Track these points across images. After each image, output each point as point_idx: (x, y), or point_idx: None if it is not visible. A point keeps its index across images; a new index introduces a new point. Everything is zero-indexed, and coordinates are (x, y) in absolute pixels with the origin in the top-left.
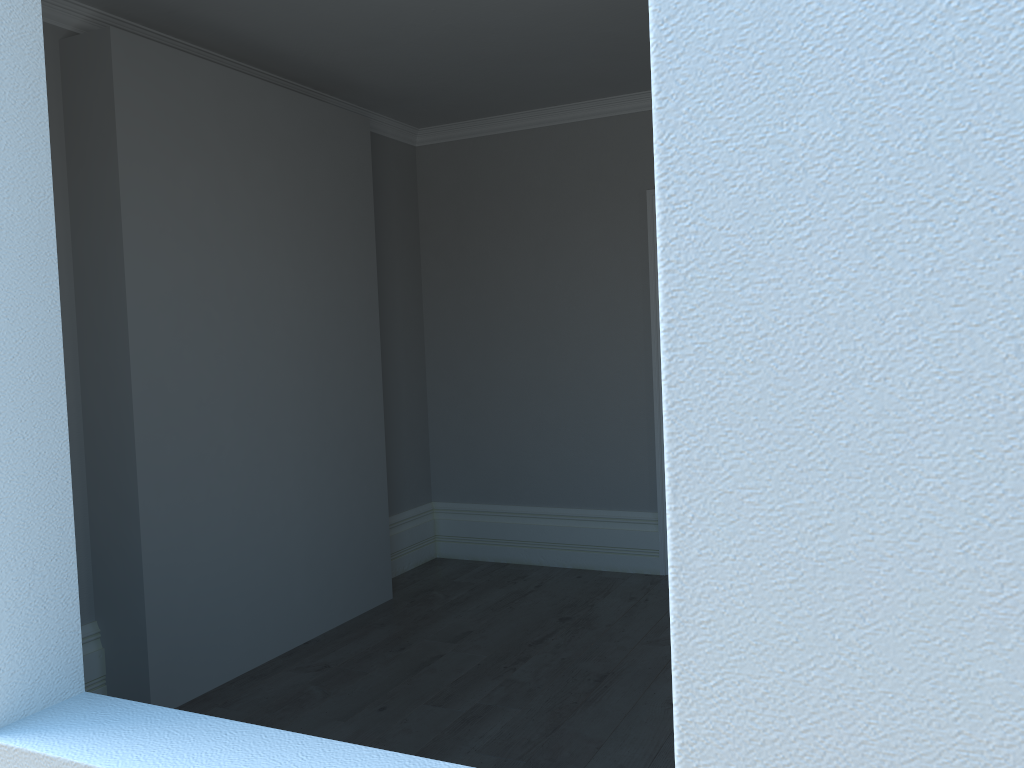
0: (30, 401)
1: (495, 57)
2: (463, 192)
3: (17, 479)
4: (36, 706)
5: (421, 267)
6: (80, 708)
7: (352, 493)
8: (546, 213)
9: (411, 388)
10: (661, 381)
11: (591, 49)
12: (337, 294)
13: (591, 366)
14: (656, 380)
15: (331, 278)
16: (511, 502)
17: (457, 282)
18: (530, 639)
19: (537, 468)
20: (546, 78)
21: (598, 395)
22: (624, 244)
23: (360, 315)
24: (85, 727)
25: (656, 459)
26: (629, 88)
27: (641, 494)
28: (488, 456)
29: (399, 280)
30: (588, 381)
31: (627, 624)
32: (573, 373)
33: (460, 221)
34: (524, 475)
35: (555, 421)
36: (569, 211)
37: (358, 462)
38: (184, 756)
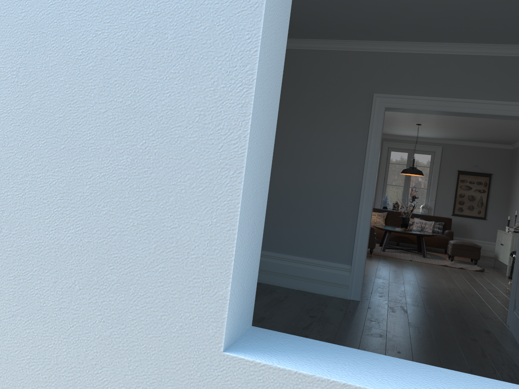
0: (270, 103)
1: (327, 1)
2: None
3: (259, 158)
4: (239, 333)
5: None
6: (268, 338)
7: None
8: (314, 96)
9: None
10: (364, 196)
11: (380, 8)
12: None
13: (326, 182)
14: (362, 195)
15: None
16: (267, 249)
17: None
18: (301, 325)
19: (285, 233)
20: (341, 21)
21: (327, 198)
22: (355, 120)
23: None
24: (296, 353)
25: (355, 237)
26: (376, 37)
27: (343, 254)
28: None
29: None
30: (323, 190)
31: (348, 323)
32: (315, 184)
33: None
34: (277, 236)
35: (300, 209)
36: (327, 97)
37: None
38: (414, 383)
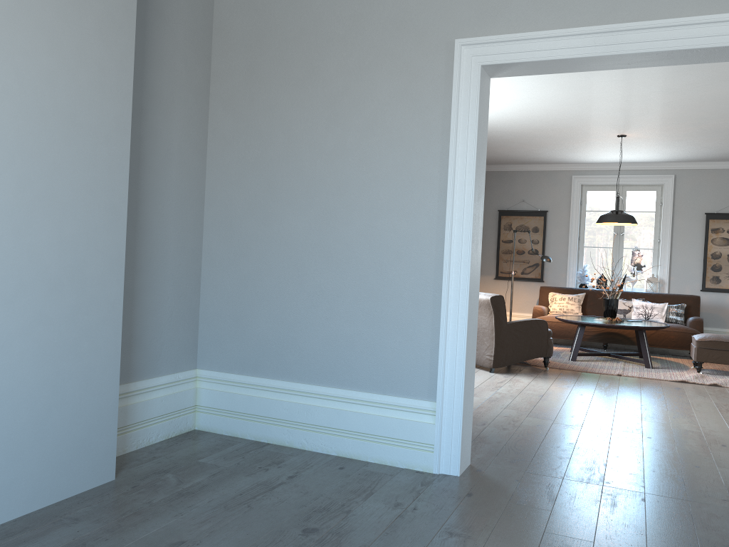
0: None
1: None
2: (259, 39)
3: None
4: None
5: (209, 118)
6: None
7: (63, 349)
8: (344, 64)
9: (182, 243)
10: (453, 254)
11: None
12: (66, 99)
13: (377, 233)
14: (448, 253)
15: (58, 76)
16: (278, 376)
17: (244, 135)
18: None
19: (309, 342)
20: None
21: (382, 266)
22: (425, 100)
23: (101, 134)
24: None
25: (440, 342)
26: None
27: (420, 380)
28: (259, 324)
29: (179, 124)
30: (372, 250)
31: None
32: (357, 240)
33: (253, 70)
34: (295, 348)
35: (333, 291)
36: (368, 62)
37: (78, 311)
38: None
